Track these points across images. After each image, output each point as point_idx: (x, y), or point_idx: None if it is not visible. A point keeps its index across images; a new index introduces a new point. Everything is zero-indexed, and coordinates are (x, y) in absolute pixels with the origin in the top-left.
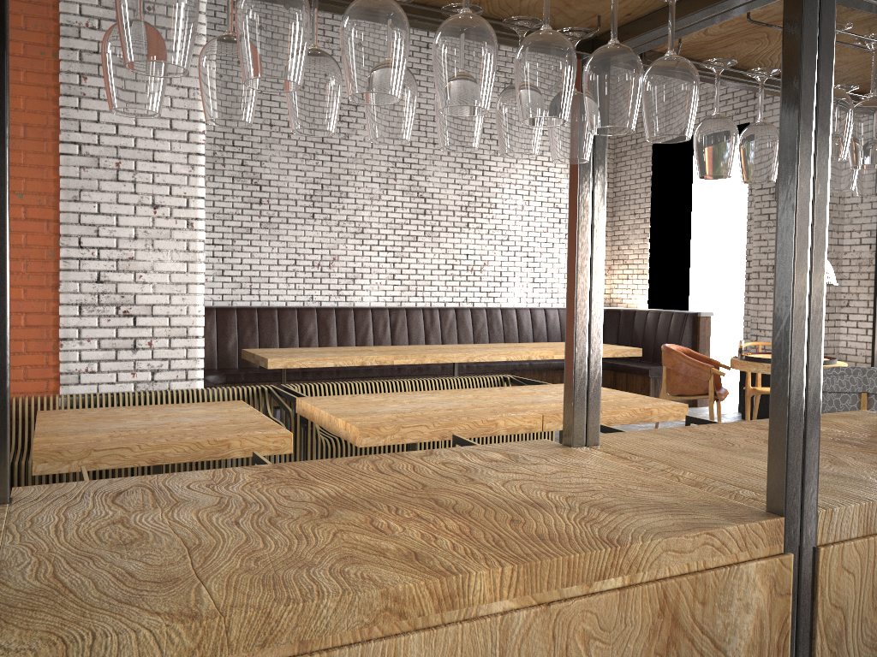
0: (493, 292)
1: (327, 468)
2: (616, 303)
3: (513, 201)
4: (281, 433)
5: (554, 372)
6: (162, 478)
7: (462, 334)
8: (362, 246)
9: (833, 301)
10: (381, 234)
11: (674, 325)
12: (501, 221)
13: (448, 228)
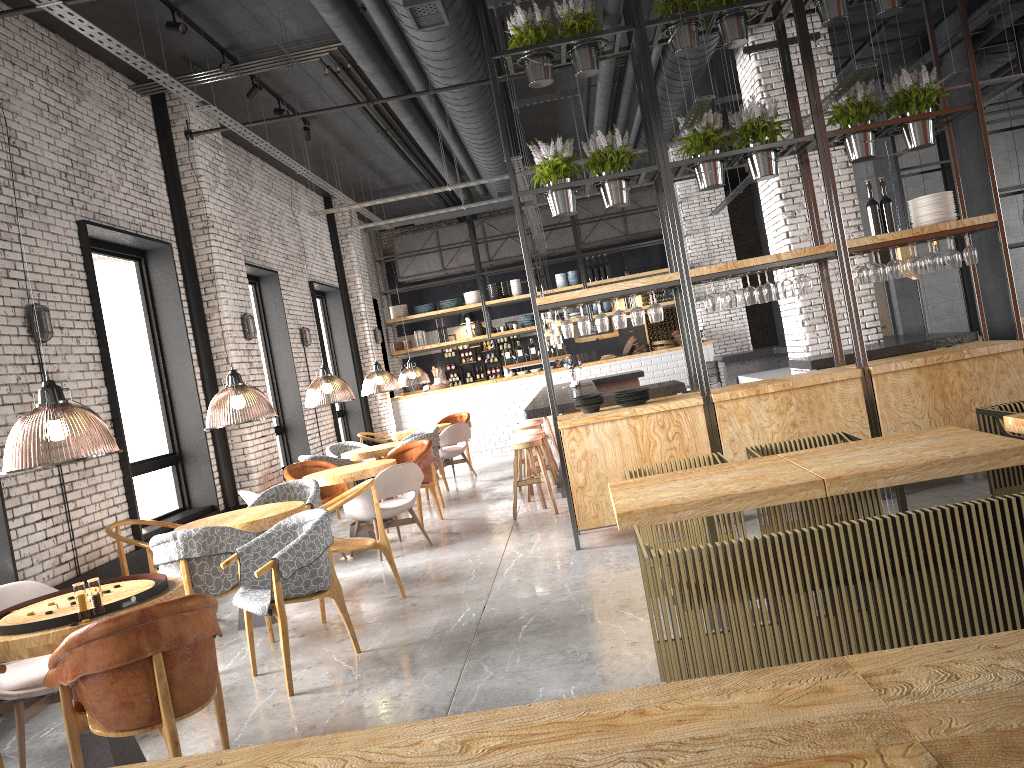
0: None
1: (944, 353)
2: None
3: None
4: (1012, 415)
5: None
6: (987, 346)
7: None
8: None
9: None
10: None
11: None
12: None
13: None
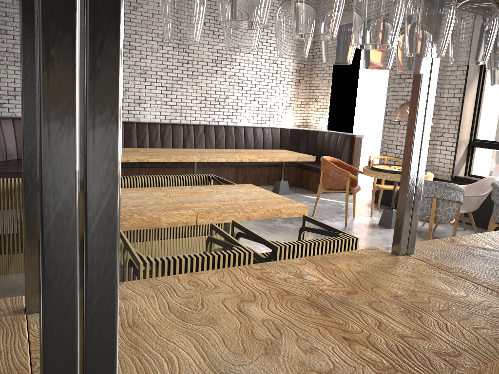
0: (232, 115)
1: None
2: (309, 125)
3: (247, 58)
4: None
5: (264, 167)
6: None
7: (208, 141)
8: (145, 82)
9: (433, 133)
10: (158, 75)
11: (339, 142)
12: (238, 71)
13: (203, 73)
